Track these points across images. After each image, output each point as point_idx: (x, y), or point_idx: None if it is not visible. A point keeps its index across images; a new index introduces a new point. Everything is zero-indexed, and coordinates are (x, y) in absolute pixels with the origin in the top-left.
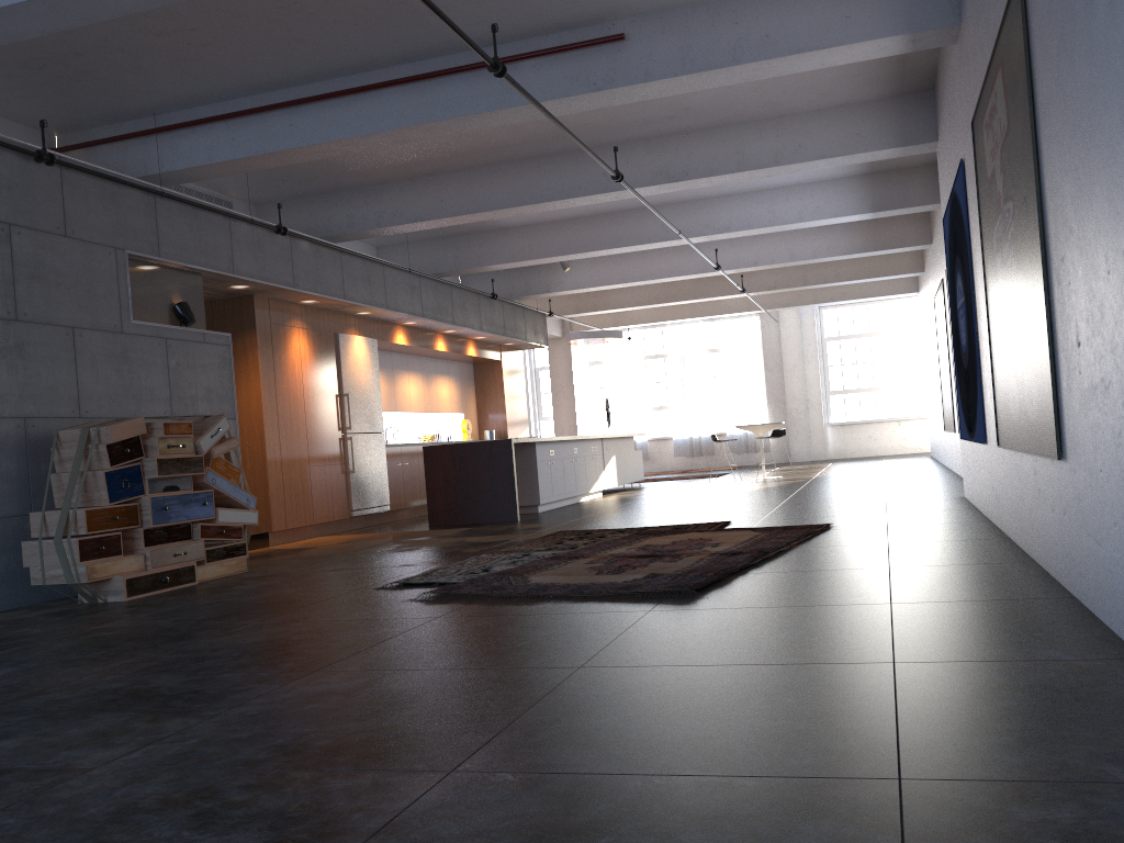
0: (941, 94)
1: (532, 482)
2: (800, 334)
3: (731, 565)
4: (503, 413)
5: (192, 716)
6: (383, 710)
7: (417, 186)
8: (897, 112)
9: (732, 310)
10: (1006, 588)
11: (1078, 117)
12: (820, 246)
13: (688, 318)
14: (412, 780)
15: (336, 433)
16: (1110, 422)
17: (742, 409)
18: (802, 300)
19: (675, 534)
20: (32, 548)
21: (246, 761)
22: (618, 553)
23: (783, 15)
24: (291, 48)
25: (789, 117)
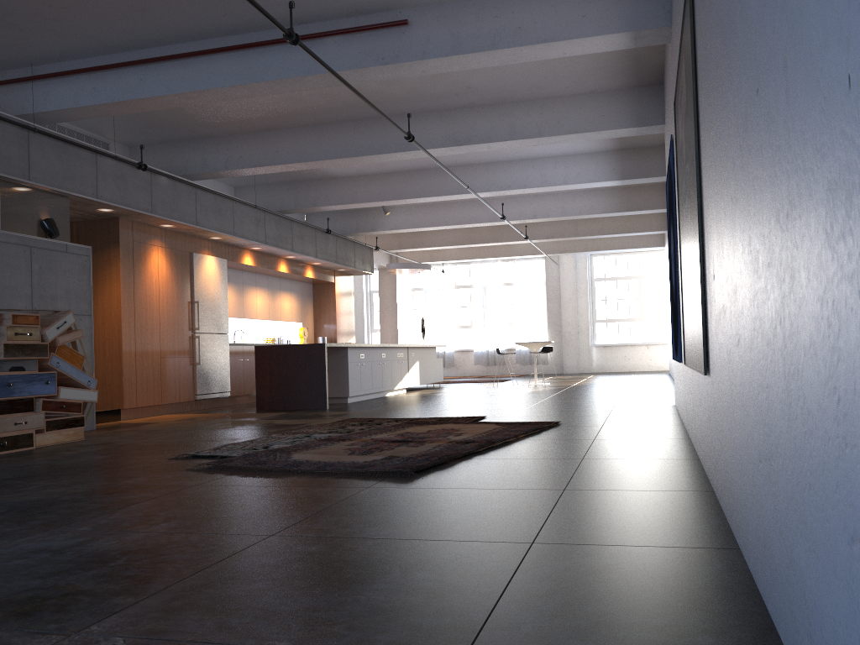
0: (665, 86)
1: (344, 378)
2: (575, 274)
3: (458, 452)
4: (334, 324)
5: None
6: (72, 569)
7: (258, 138)
8: (634, 100)
9: (522, 253)
10: (663, 481)
11: (713, 83)
12: (585, 205)
13: (488, 258)
14: (31, 642)
15: (186, 332)
16: (726, 342)
17: (528, 331)
18: (576, 248)
19: (436, 424)
20: None
21: None
22: (379, 438)
23: (533, 12)
24: (137, 16)
25: (551, 100)
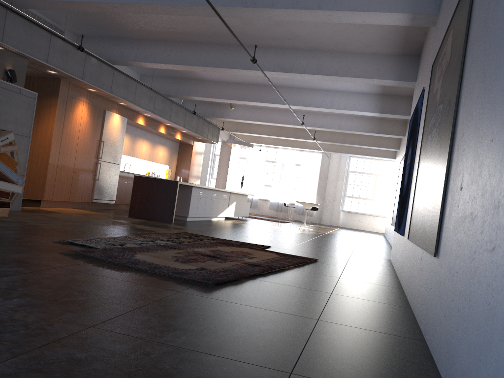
0: (422, 57)
1: (187, 205)
2: (338, 166)
3: (248, 272)
4: (188, 170)
5: None
6: None
7: (159, 45)
8: (399, 63)
9: (309, 147)
10: (388, 324)
11: (494, 38)
12: (353, 125)
13: (288, 147)
14: None
15: (93, 159)
16: (470, 242)
17: (304, 195)
18: (342, 150)
19: (238, 247)
20: None
21: None
22: (198, 251)
23: None
24: None
25: (347, 54)
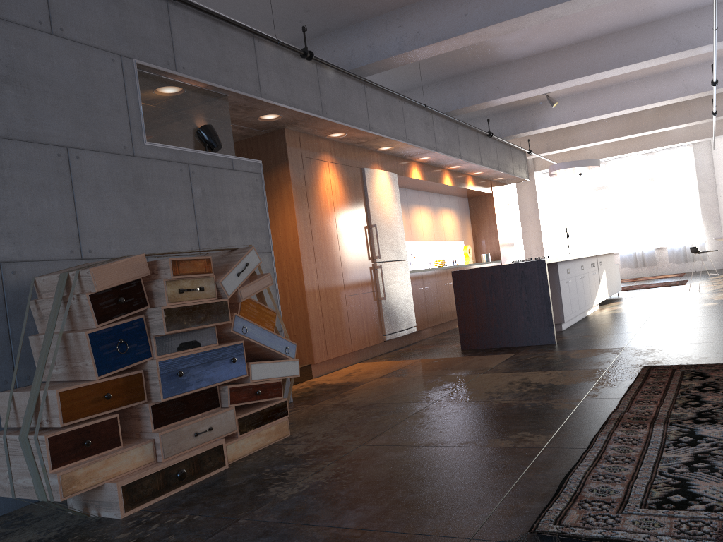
0: None
1: (556, 301)
2: None
3: None
4: (495, 238)
5: None
6: None
7: (438, 3)
8: None
9: (678, 140)
10: None
11: None
12: None
13: (637, 151)
14: None
15: (367, 262)
16: None
17: (679, 226)
18: None
19: None
20: None
21: None
22: None
23: None
24: None
25: None
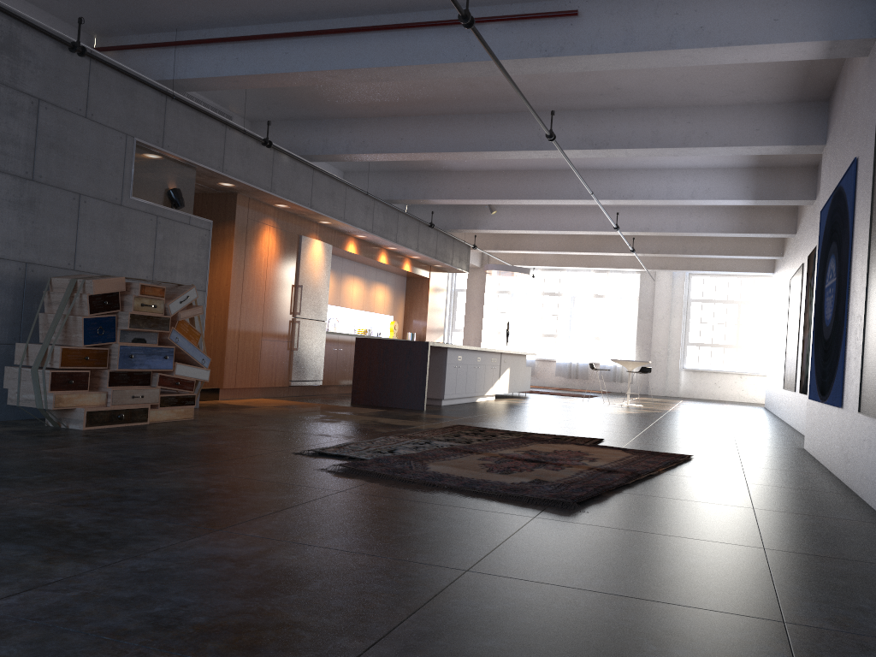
0: (837, 104)
1: (440, 380)
2: (671, 293)
3: (608, 483)
4: (424, 320)
5: (86, 562)
6: (268, 589)
7: (383, 124)
8: (794, 116)
9: (620, 265)
10: (873, 550)
11: None
12: (702, 223)
13: (583, 267)
14: None
15: (287, 315)
16: None
17: (615, 346)
18: (678, 265)
19: (556, 443)
20: (12, 373)
21: (115, 629)
22: (507, 454)
23: (718, 12)
24: None
25: (701, 108)
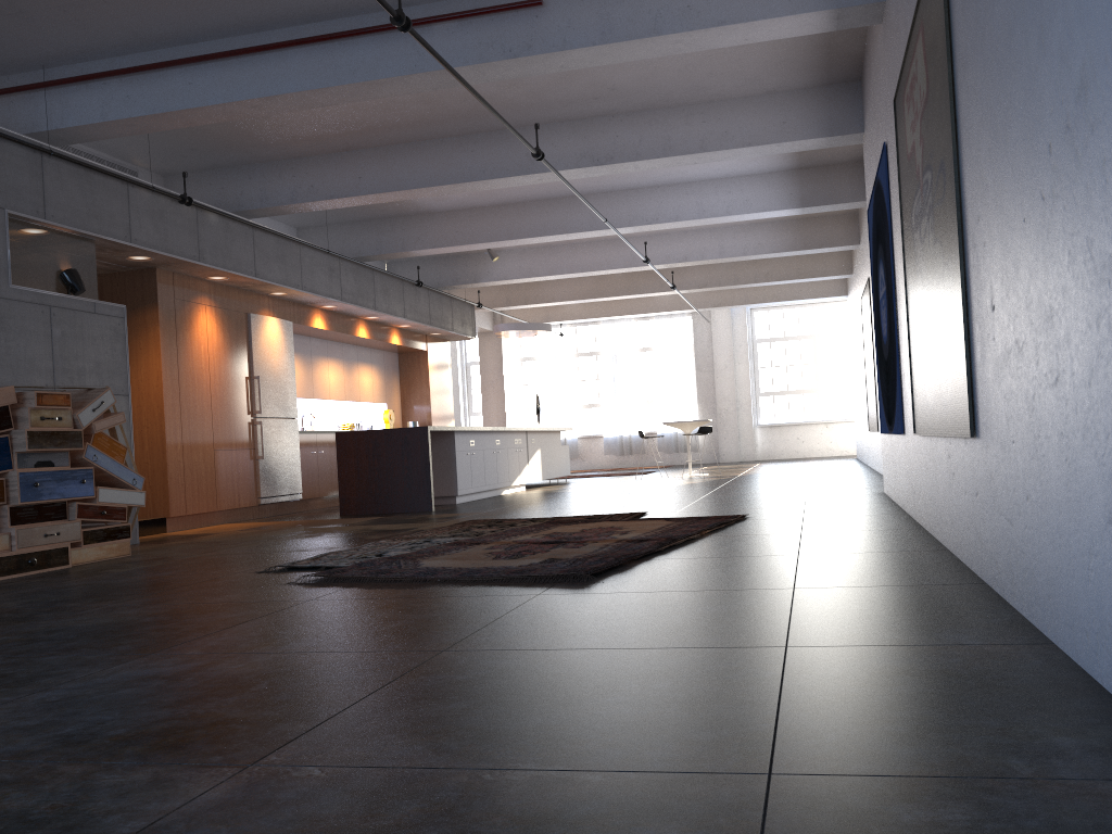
0: (867, 83)
1: (451, 472)
2: (732, 335)
3: (635, 551)
4: (427, 404)
5: None
6: (204, 696)
7: (334, 161)
8: (824, 102)
9: (664, 308)
10: (915, 575)
11: (996, 58)
12: (750, 243)
13: (620, 316)
14: (199, 776)
15: (245, 416)
16: (1023, 386)
17: (673, 409)
18: (734, 300)
19: (587, 522)
20: None
21: (16, 753)
22: (522, 540)
23: None
24: None
25: (716, 103)
